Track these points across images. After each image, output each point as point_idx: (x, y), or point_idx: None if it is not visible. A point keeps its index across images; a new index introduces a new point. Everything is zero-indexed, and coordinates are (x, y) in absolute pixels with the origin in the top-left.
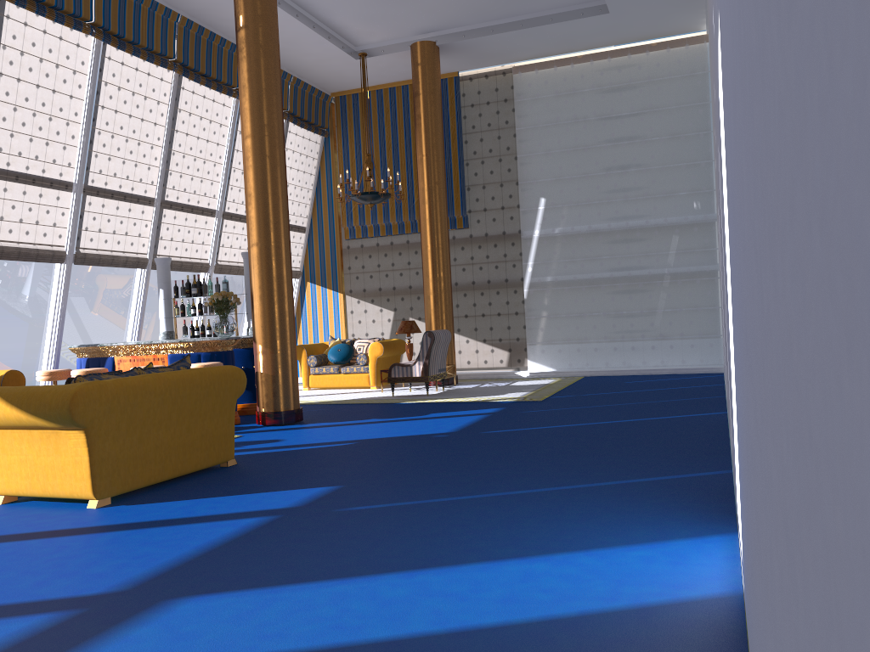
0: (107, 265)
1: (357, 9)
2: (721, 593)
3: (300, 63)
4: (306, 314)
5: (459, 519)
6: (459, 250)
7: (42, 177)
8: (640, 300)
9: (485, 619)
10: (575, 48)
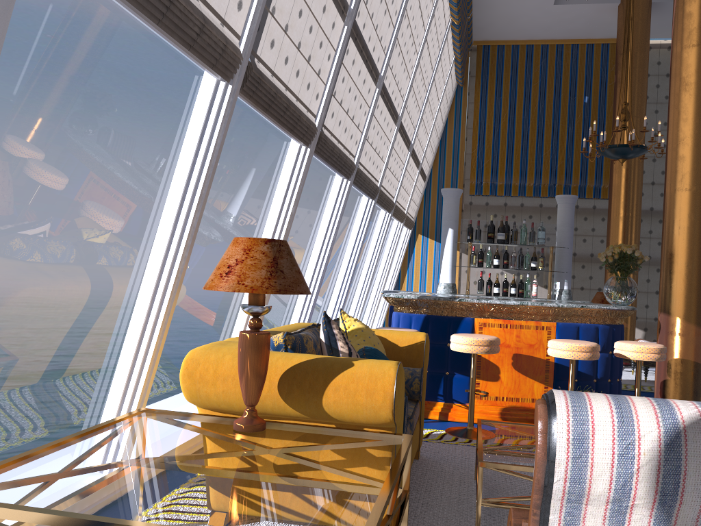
0: (363, 189)
1: None
2: None
3: None
4: (413, 268)
5: None
6: (598, 220)
7: (371, 56)
8: None
9: None
10: None
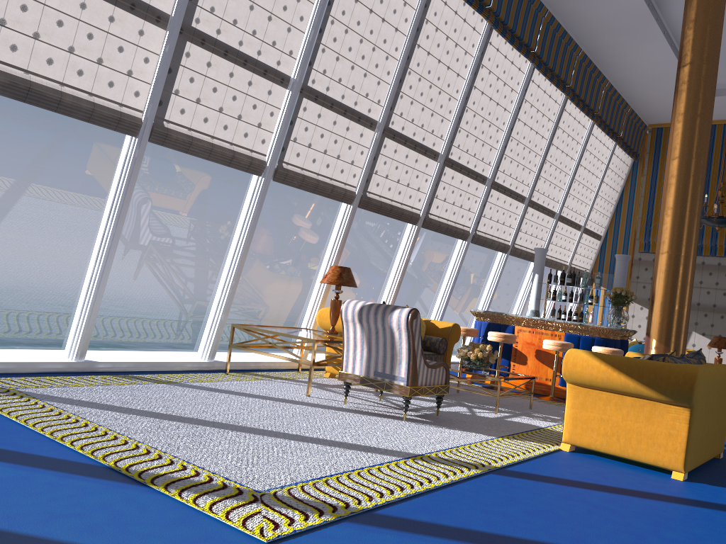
0: (487, 246)
1: None
2: None
3: (644, 97)
4: None
5: None
6: None
7: (473, 170)
8: None
9: None
10: None
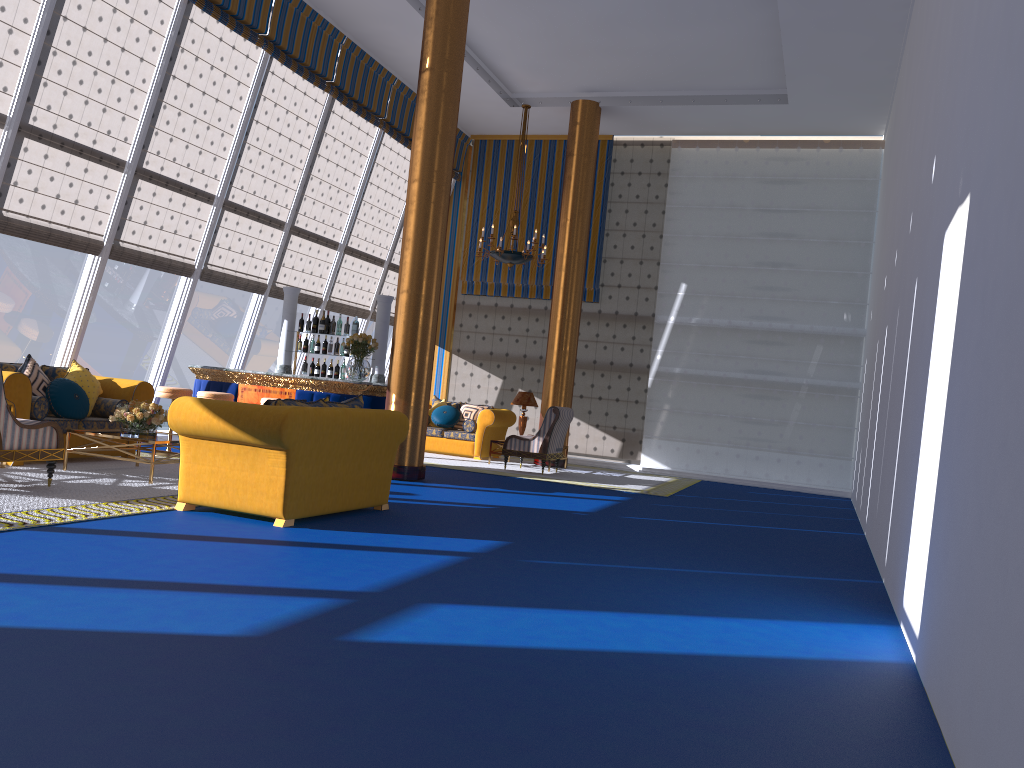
0: (229, 285)
1: (526, 58)
2: (896, 661)
3: None
4: None
5: (642, 583)
6: (584, 324)
7: (189, 185)
8: (772, 408)
9: (706, 650)
10: (743, 132)
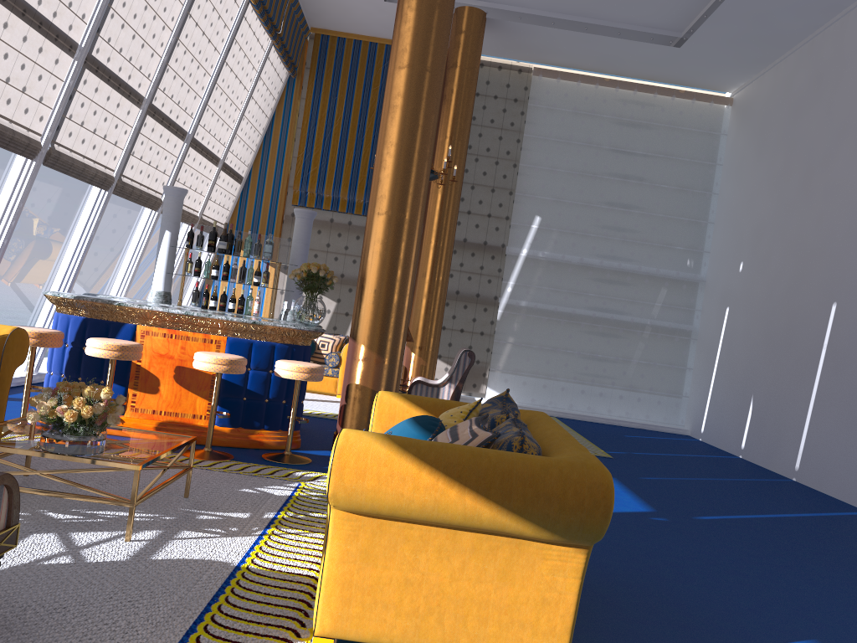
0: (75, 175)
1: None
2: None
3: None
4: None
5: None
6: None
7: (50, 22)
8: (617, 347)
9: None
10: (606, 70)
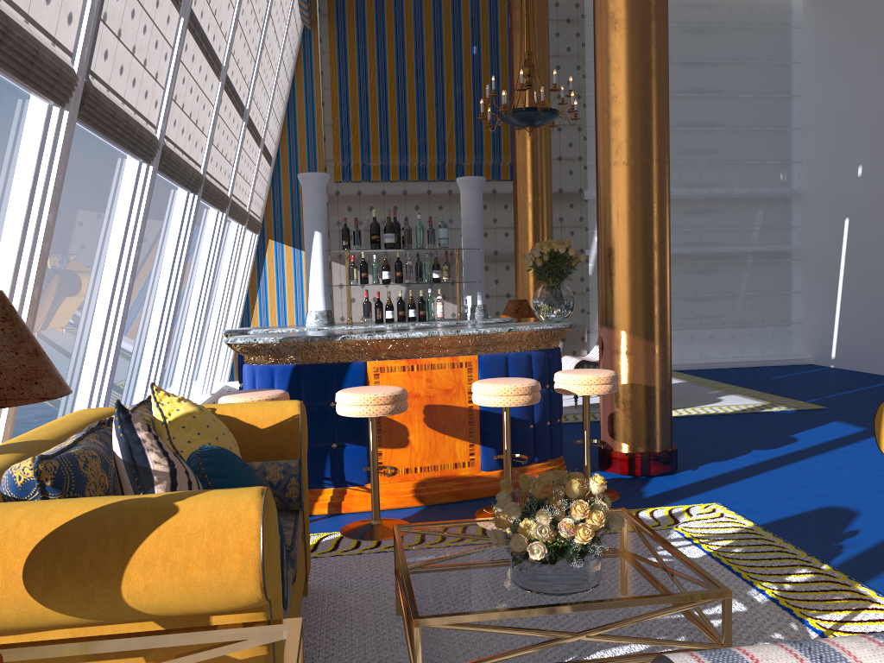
0: (178, 178)
1: None
2: None
3: None
4: (266, 287)
5: None
6: (501, 208)
7: None
8: (721, 282)
9: None
10: None
